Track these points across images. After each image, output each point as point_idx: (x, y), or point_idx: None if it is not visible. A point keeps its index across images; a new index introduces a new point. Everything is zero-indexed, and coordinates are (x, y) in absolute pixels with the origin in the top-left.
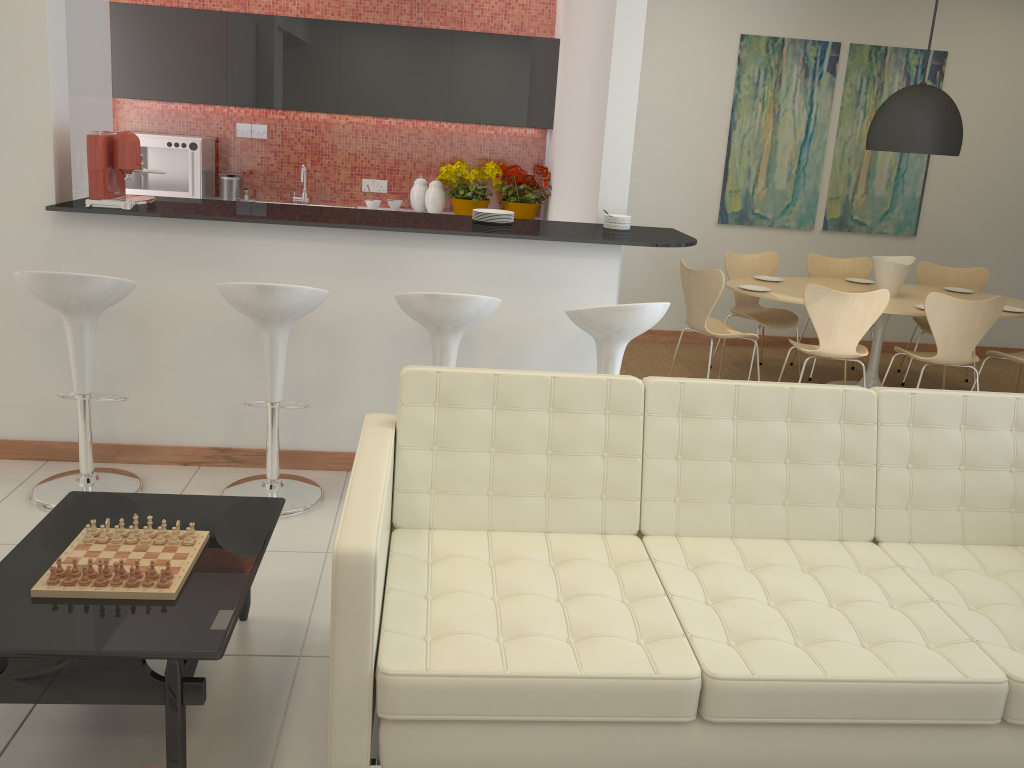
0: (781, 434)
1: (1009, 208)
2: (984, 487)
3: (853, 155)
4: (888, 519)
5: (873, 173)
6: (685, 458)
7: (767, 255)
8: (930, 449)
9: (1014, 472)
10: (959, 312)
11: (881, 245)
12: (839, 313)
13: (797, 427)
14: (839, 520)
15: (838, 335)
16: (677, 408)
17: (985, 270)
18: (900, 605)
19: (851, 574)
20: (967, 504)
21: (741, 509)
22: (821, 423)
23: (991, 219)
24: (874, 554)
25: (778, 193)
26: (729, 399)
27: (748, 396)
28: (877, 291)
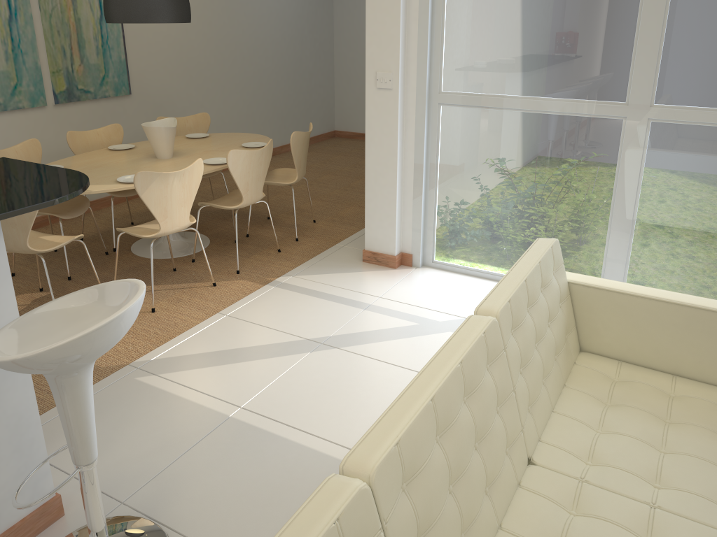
0: (469, 421)
1: (186, 59)
2: (548, 352)
3: (61, 27)
4: (528, 432)
5: (83, 43)
6: (424, 535)
7: (29, 143)
8: (527, 345)
9: (549, 325)
10: (252, 161)
11: (108, 108)
12: (171, 192)
13: (473, 401)
14: (512, 466)
15: (174, 212)
16: (401, 480)
17: (206, 114)
18: (649, 534)
19: (589, 529)
20: (545, 374)
21: (471, 536)
22: (483, 381)
23: (178, 70)
24: (554, 480)
25: (2, 75)
26: (433, 421)
27: (442, 402)
28: (196, 162)
